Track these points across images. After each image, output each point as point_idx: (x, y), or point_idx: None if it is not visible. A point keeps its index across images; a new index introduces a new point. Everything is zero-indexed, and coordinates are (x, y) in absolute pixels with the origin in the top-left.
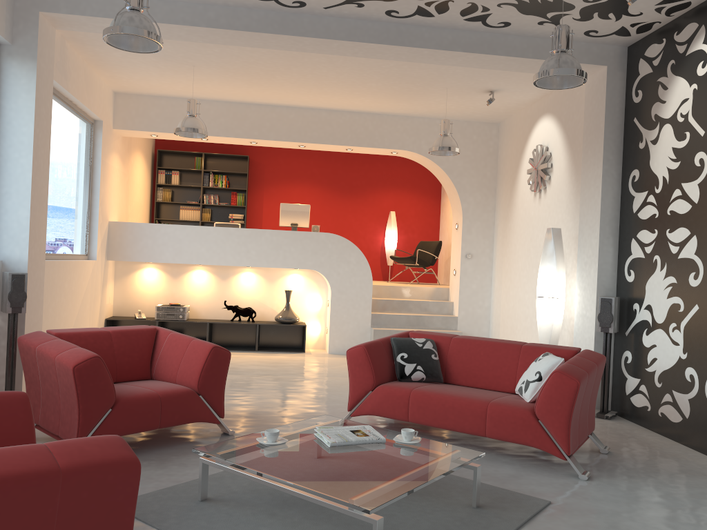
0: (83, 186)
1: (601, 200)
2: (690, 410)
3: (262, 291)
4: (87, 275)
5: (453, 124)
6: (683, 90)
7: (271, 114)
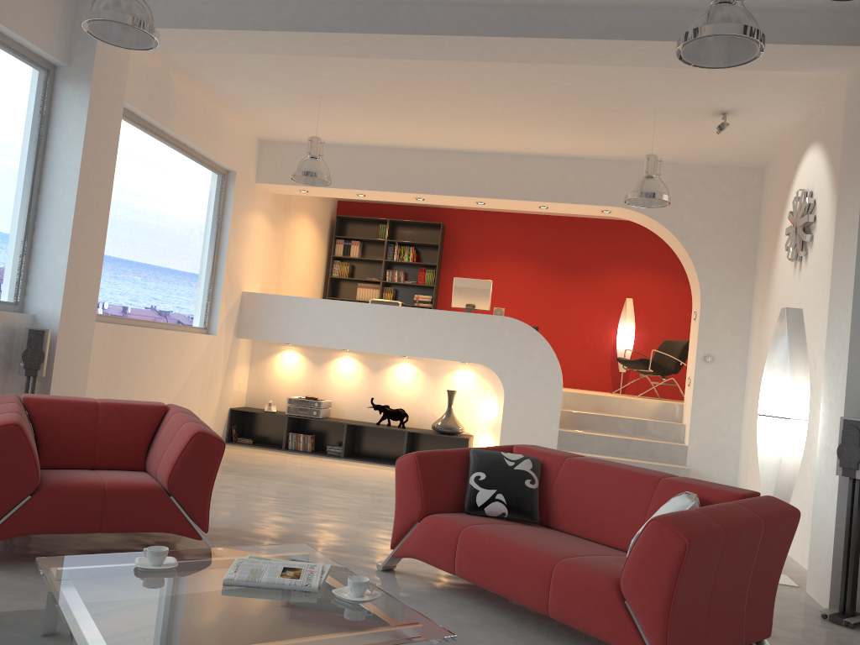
0: (205, 247)
1: (857, 260)
2: None
3: (421, 390)
4: (197, 351)
5: (692, 170)
6: None
7: (440, 162)
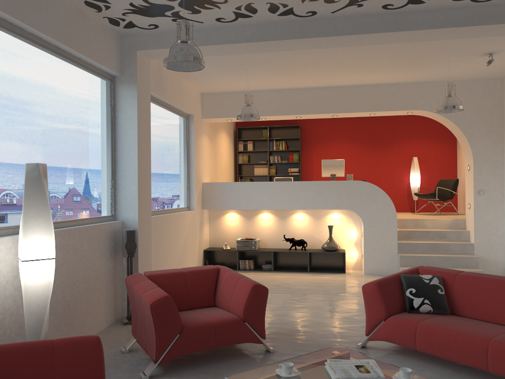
0: (183, 161)
1: None
2: None
3: (311, 226)
4: (187, 222)
5: (460, 84)
6: None
7: (309, 95)
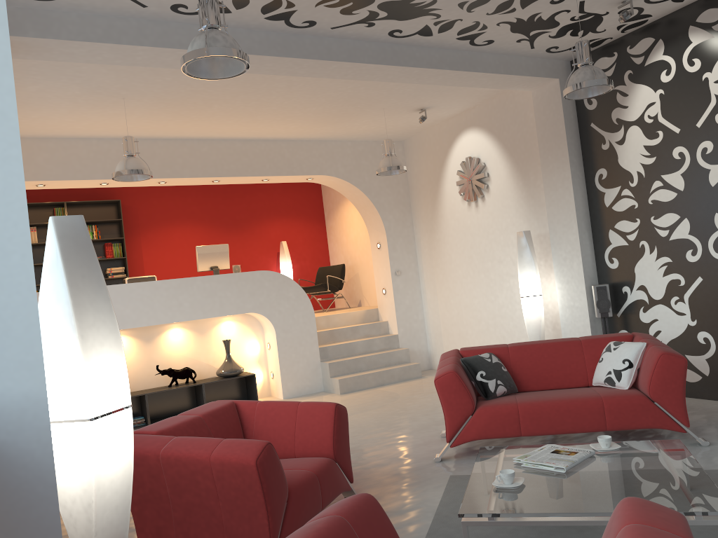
0: None
1: (574, 199)
2: (710, 368)
3: (194, 346)
4: None
5: (364, 145)
6: (647, 96)
7: (182, 149)
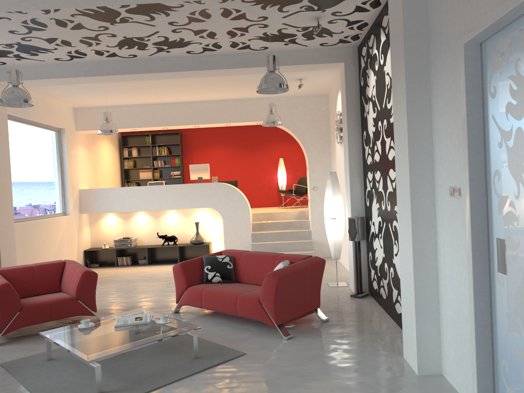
0: (56, 171)
1: (348, 152)
2: (387, 290)
3: (182, 224)
4: (62, 226)
5: (295, 99)
6: (373, 79)
7: (172, 109)
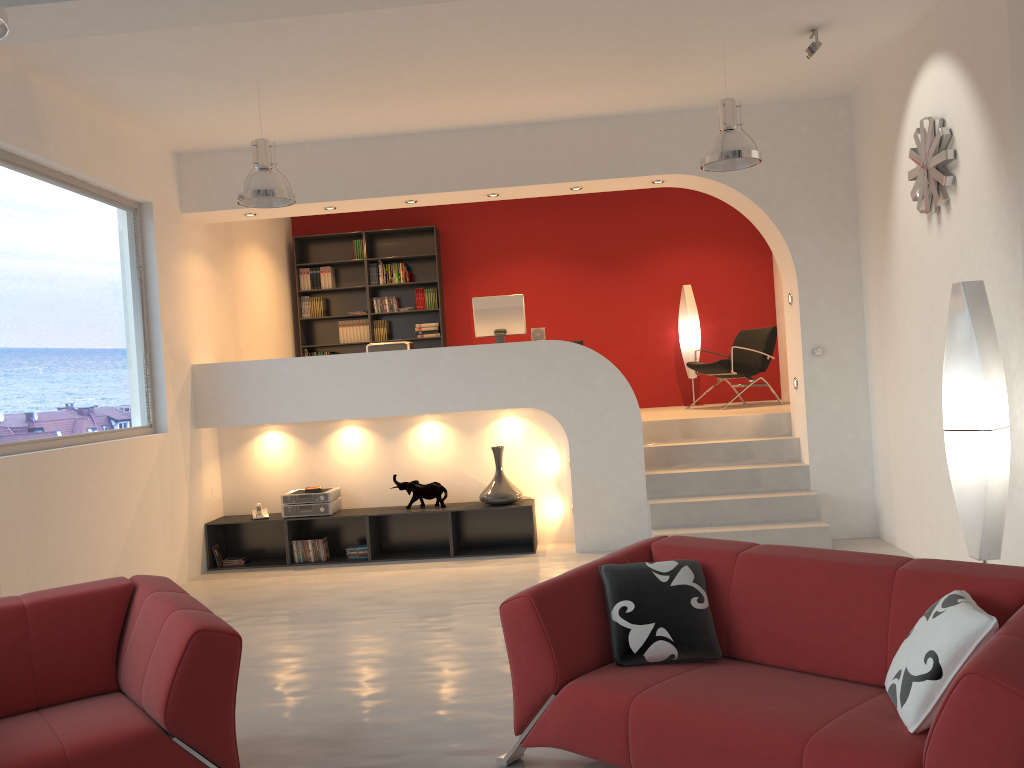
0: (129, 314)
1: None
2: None
3: (457, 452)
4: (147, 461)
5: (761, 112)
6: None
7: (431, 148)
